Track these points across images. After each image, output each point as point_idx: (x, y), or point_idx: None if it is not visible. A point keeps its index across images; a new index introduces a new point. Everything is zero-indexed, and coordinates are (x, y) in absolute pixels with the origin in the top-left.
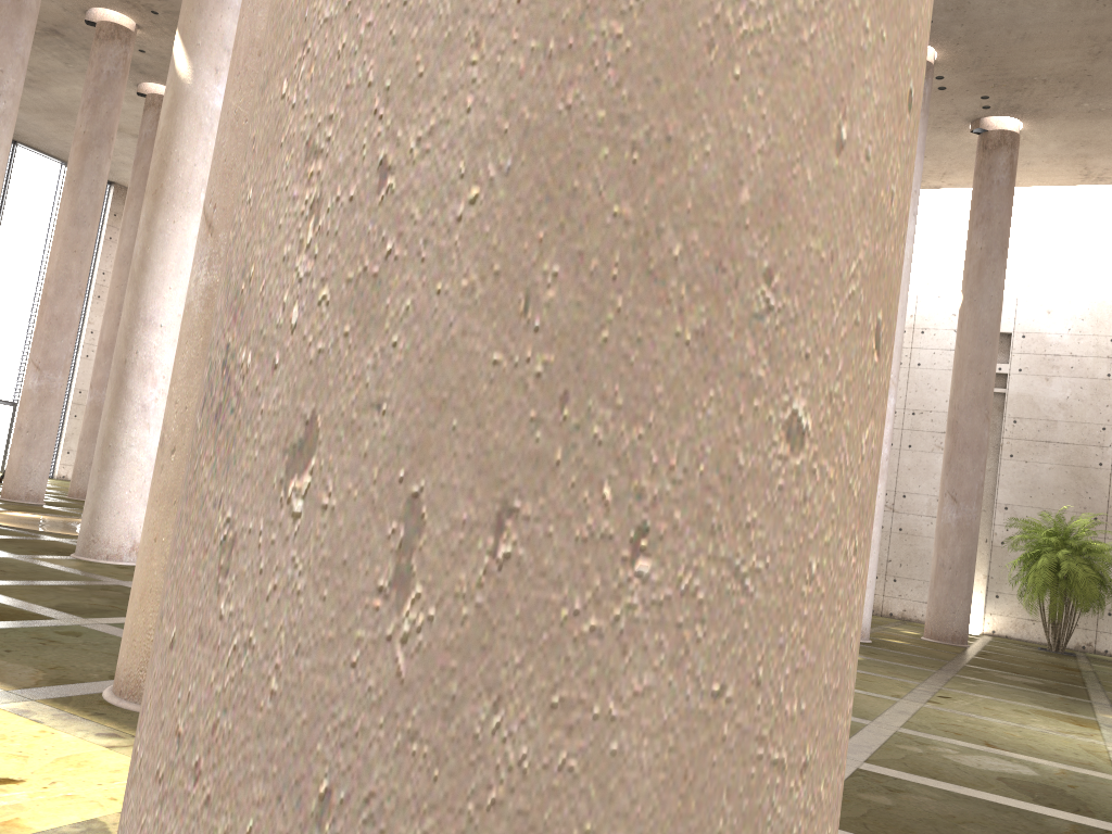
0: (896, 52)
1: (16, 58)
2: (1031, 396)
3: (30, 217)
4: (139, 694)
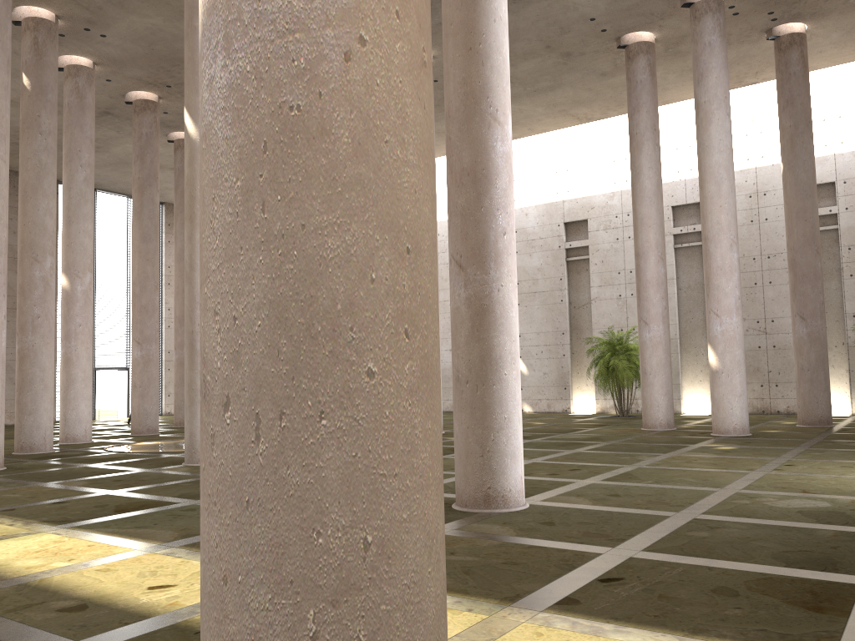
0: (394, 240)
1: (87, 139)
2: None
3: (114, 238)
4: None
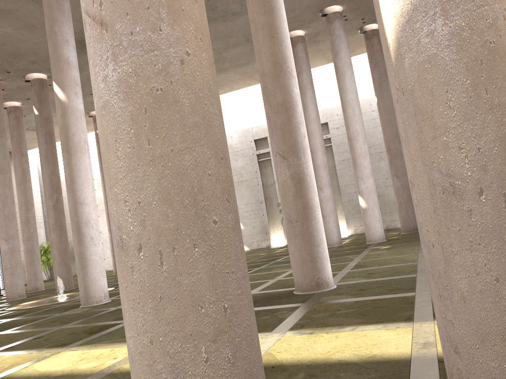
0: None
1: None
2: None
3: None
4: None
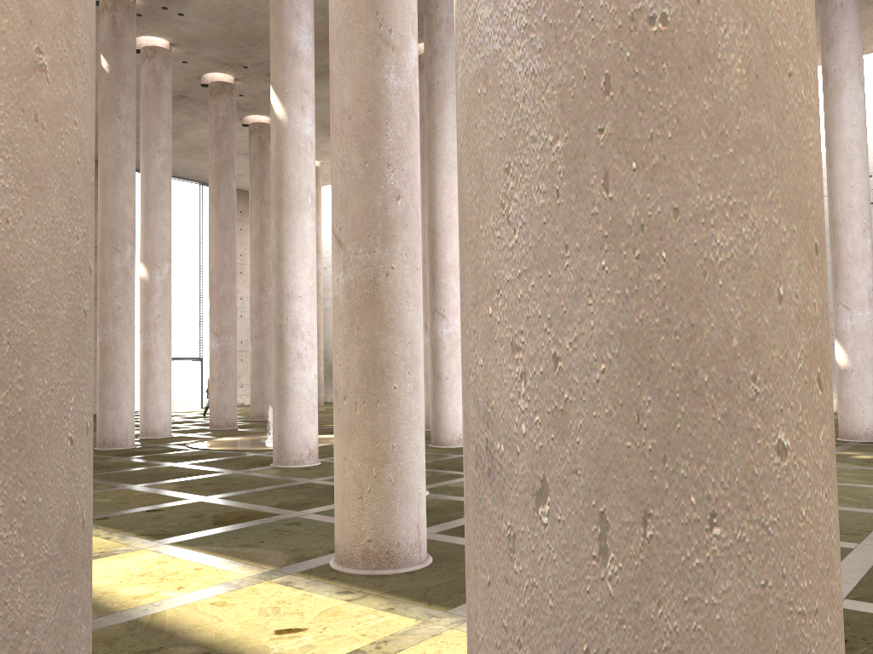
0: (803, 232)
1: (164, 124)
2: None
3: (187, 226)
4: (354, 562)
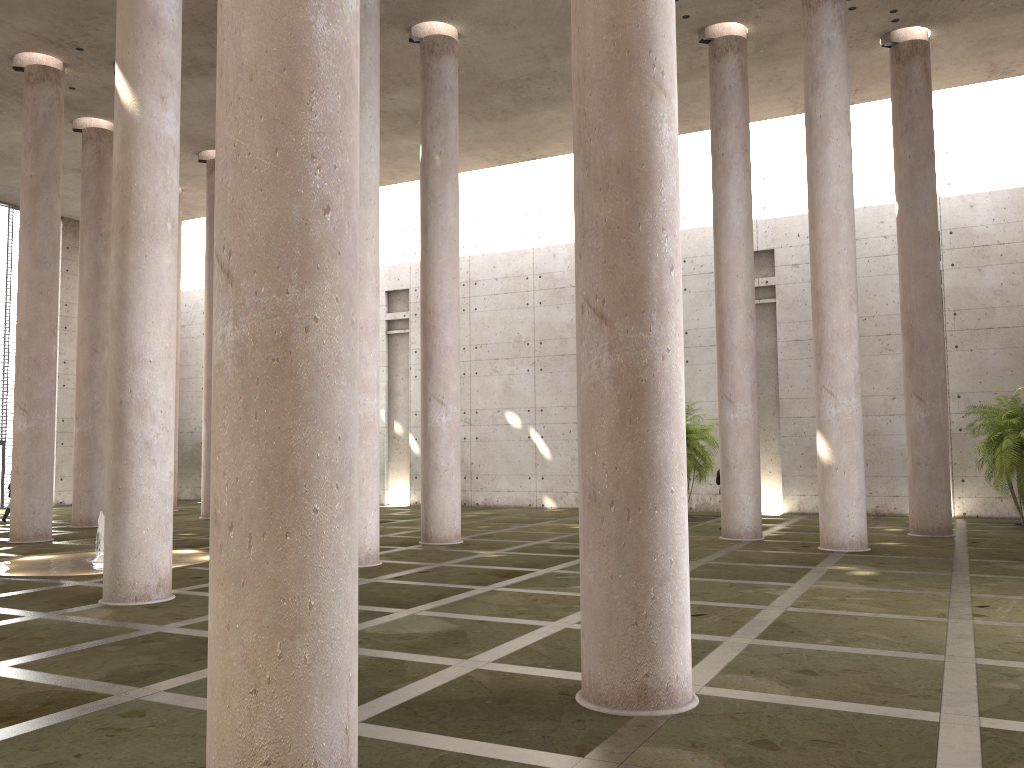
0: None
1: None
2: (966, 288)
3: None
4: None
